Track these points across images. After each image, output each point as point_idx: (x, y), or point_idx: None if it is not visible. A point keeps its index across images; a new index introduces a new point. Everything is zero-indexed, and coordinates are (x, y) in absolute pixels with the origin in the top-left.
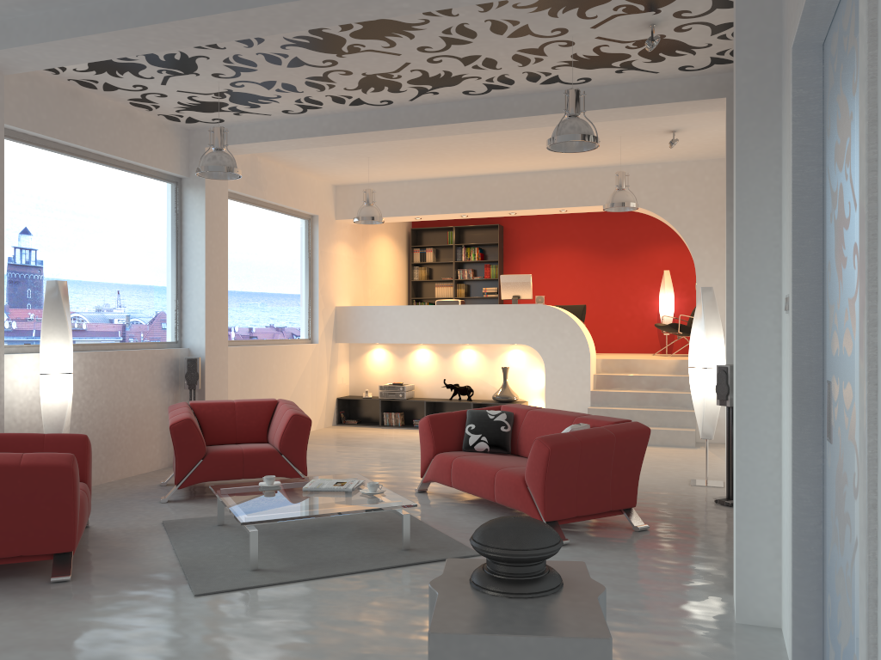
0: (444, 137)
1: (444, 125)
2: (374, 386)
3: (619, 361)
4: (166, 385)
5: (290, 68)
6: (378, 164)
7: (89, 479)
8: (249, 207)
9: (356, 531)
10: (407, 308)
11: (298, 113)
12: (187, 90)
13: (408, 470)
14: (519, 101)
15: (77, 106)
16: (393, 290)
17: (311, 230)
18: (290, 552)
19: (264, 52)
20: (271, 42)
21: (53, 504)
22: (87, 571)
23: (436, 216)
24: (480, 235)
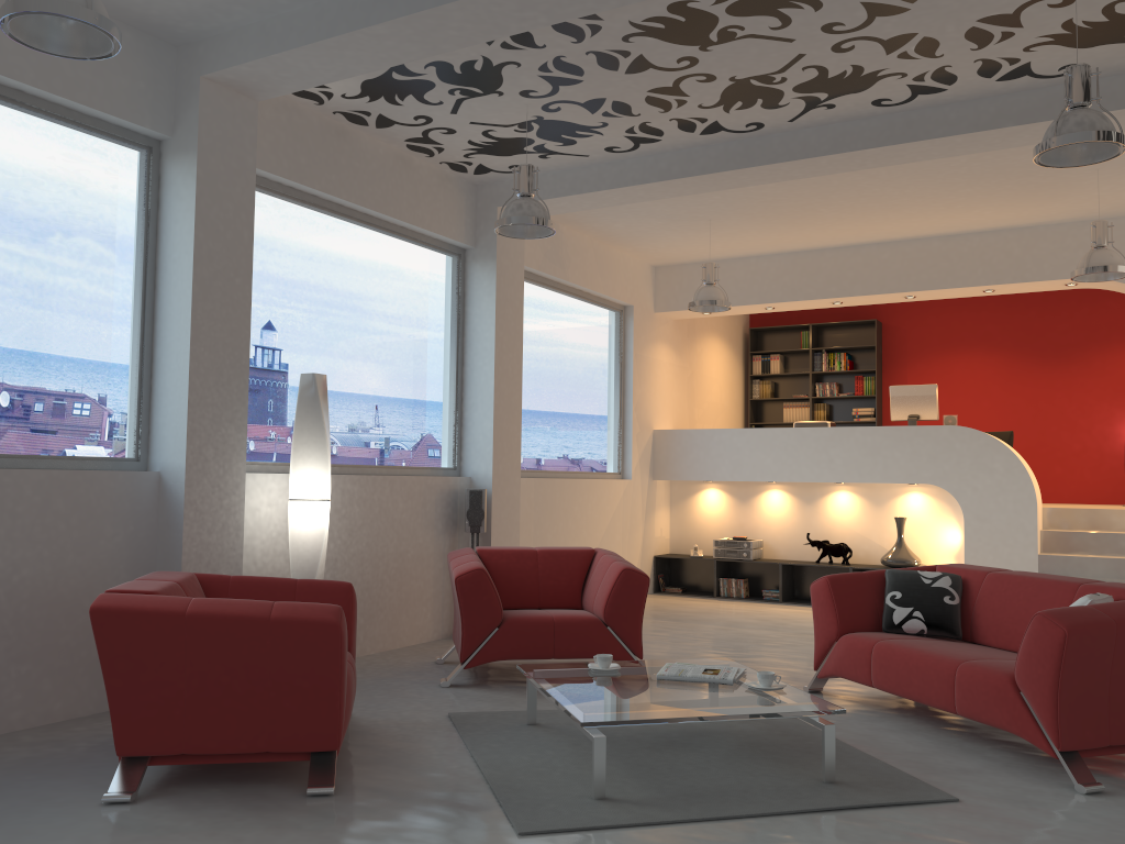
0: (825, 181)
1: (838, 155)
2: (705, 541)
3: (1081, 511)
4: (441, 526)
5: (629, 75)
6: (720, 231)
7: (353, 647)
8: (547, 292)
9: (737, 747)
10: (754, 433)
11: (625, 152)
12: (482, 121)
13: (779, 659)
14: (957, 112)
15: (342, 148)
16: (726, 412)
17: (622, 326)
18: (646, 773)
19: (597, 50)
20: (610, 31)
21: (313, 679)
22: (355, 781)
23: (796, 305)
24: (848, 336)
